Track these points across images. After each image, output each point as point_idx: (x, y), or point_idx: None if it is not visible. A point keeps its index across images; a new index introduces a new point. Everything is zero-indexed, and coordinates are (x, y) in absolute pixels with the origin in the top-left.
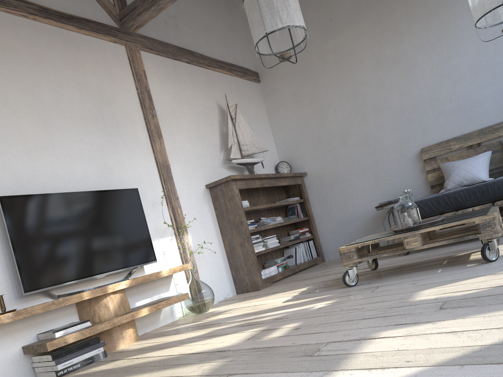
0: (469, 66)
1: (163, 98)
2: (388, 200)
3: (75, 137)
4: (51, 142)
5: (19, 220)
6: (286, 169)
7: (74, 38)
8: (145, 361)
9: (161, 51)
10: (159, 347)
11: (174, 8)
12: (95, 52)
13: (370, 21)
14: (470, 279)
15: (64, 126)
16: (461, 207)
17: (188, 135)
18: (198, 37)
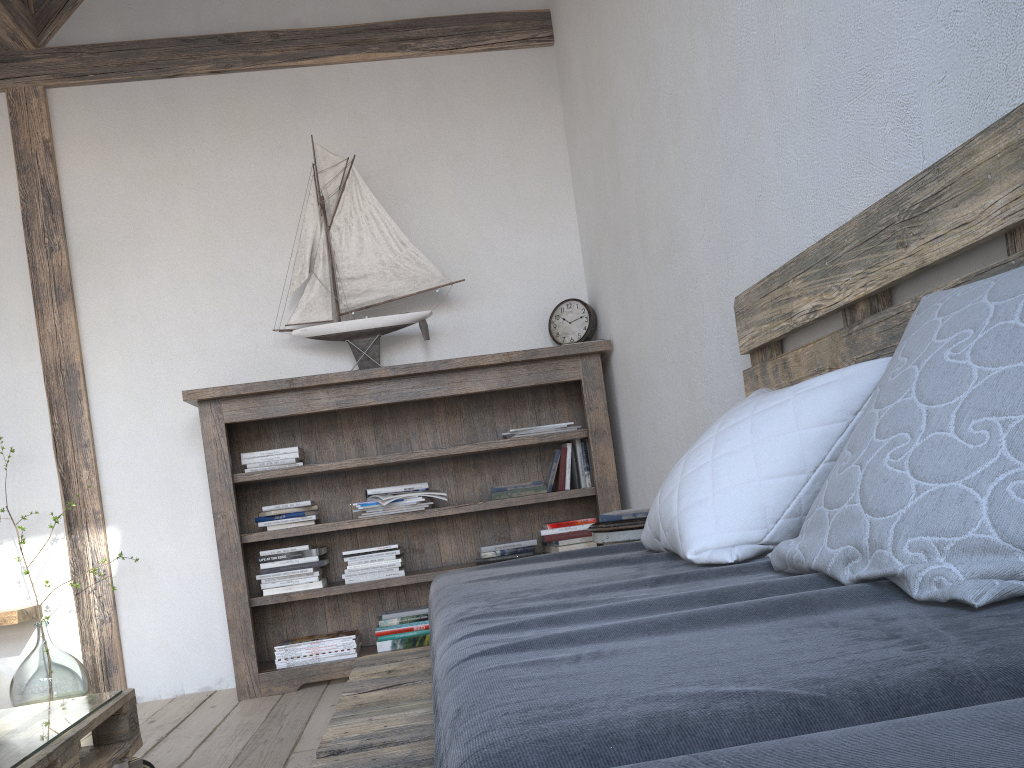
0: None
1: (105, 194)
2: None
3: None
4: None
5: None
6: (573, 324)
7: None
8: None
9: (115, 72)
10: None
11: None
12: None
13: None
14: None
15: None
16: None
17: (176, 275)
18: None
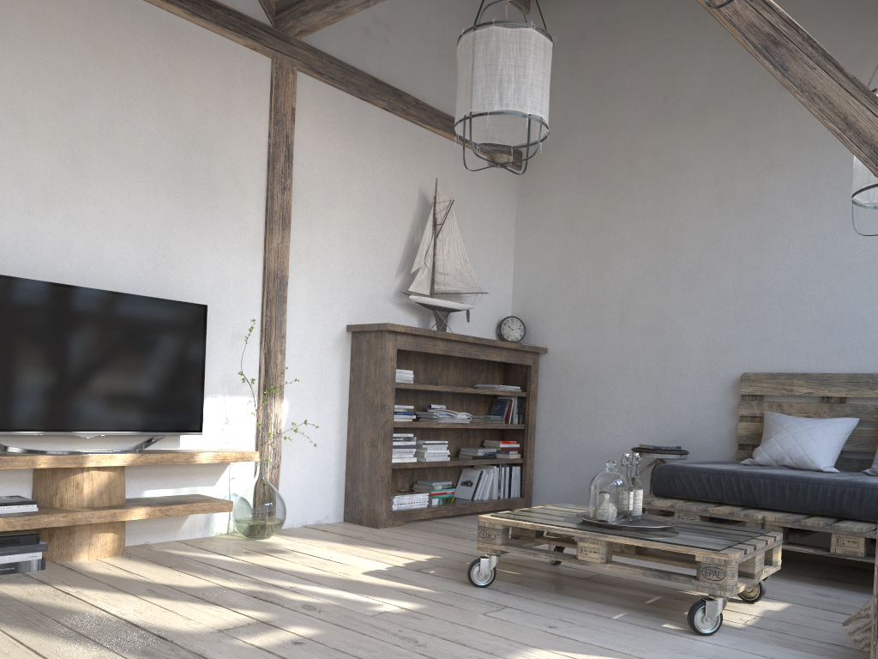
0: (870, 255)
1: (316, 161)
2: (664, 442)
3: (125, 195)
4: (77, 194)
5: None
6: (515, 331)
7: (179, 29)
8: (66, 605)
9: (338, 81)
10: (118, 585)
11: (392, 10)
12: (211, 59)
13: (729, 121)
14: (624, 658)
15: (109, 174)
16: (753, 505)
17: (344, 233)
18: (422, 68)
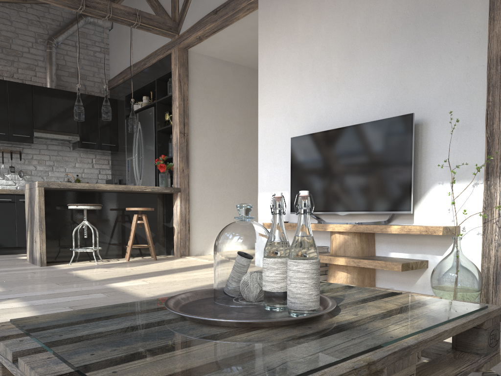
0: None
1: None
2: None
3: (376, 59)
4: (351, 74)
5: (298, 156)
6: None
7: None
8: None
9: None
10: None
11: None
12: None
13: None
14: None
15: (367, 51)
16: None
17: None
18: None
